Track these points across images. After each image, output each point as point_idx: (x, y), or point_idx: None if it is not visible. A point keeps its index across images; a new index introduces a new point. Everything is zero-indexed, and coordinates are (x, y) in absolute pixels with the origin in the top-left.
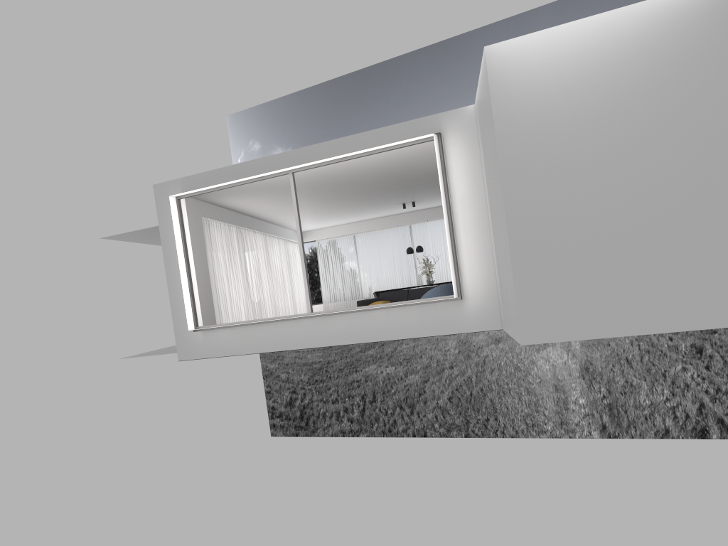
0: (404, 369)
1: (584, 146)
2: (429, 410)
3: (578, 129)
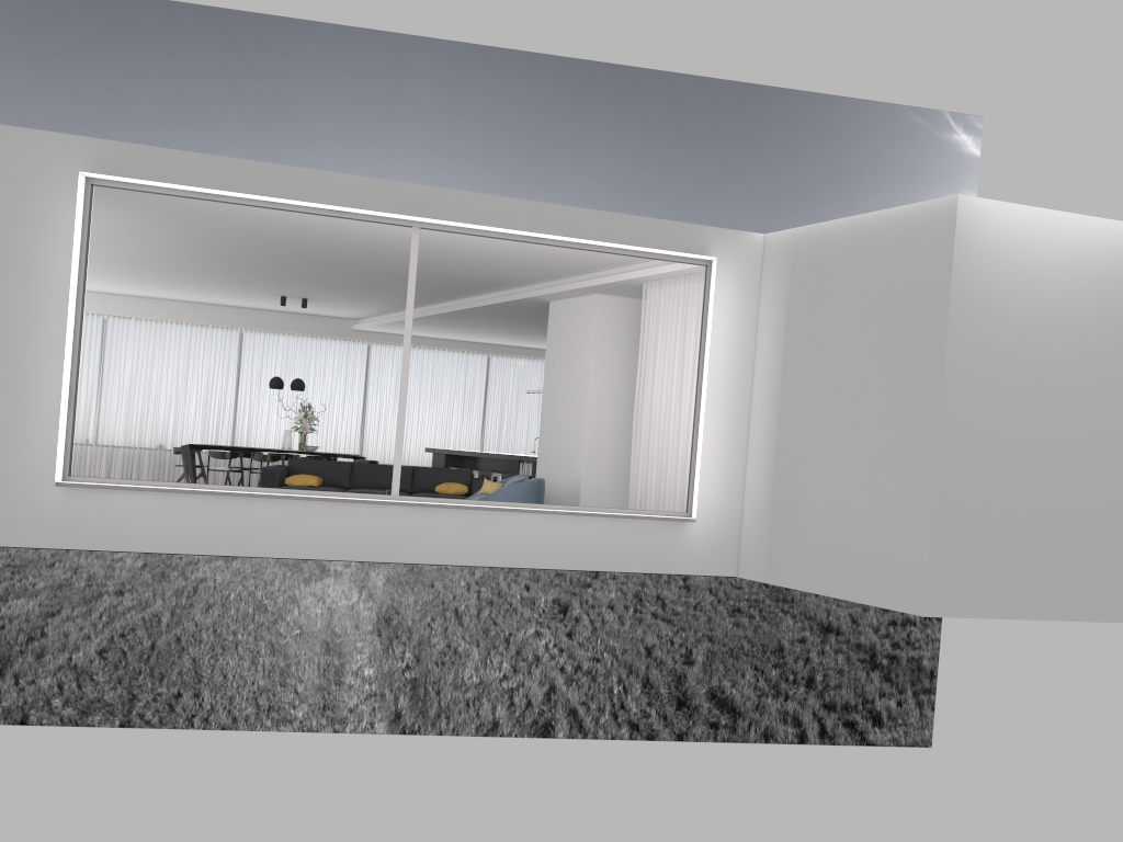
0: (4, 585)
1: (1049, 370)
2: (47, 672)
3: (1046, 346)
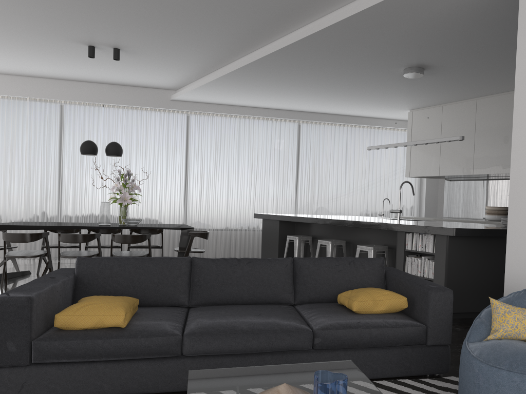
0: None
1: None
2: None
3: None
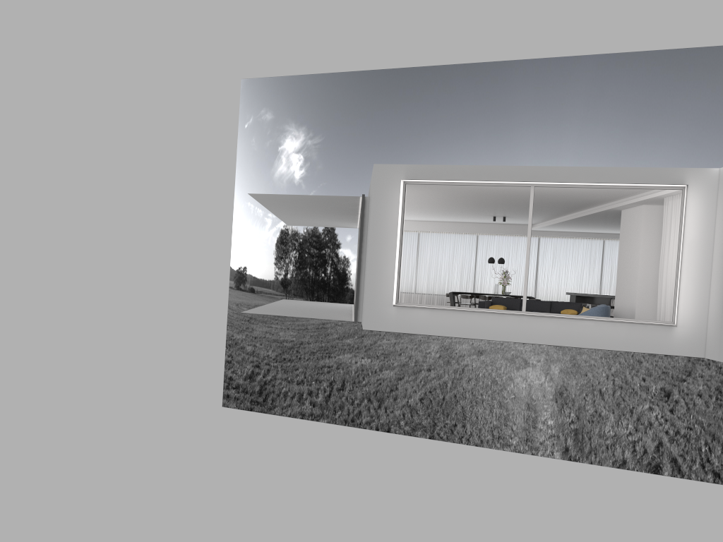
0: (380, 363)
1: None
2: (398, 407)
3: None
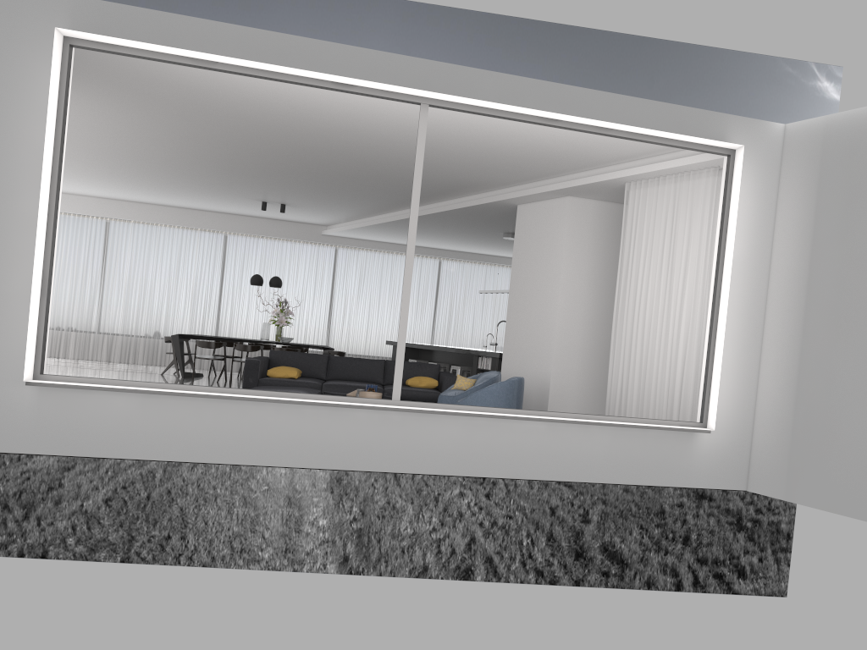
0: None
1: None
2: (63, 516)
3: None
